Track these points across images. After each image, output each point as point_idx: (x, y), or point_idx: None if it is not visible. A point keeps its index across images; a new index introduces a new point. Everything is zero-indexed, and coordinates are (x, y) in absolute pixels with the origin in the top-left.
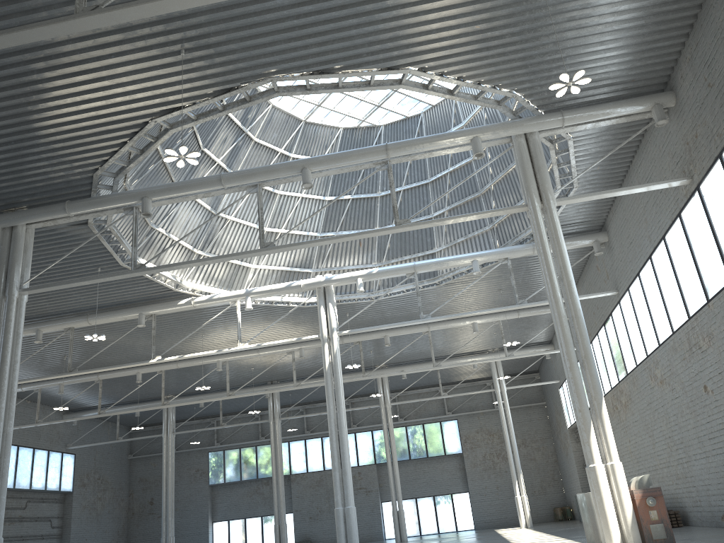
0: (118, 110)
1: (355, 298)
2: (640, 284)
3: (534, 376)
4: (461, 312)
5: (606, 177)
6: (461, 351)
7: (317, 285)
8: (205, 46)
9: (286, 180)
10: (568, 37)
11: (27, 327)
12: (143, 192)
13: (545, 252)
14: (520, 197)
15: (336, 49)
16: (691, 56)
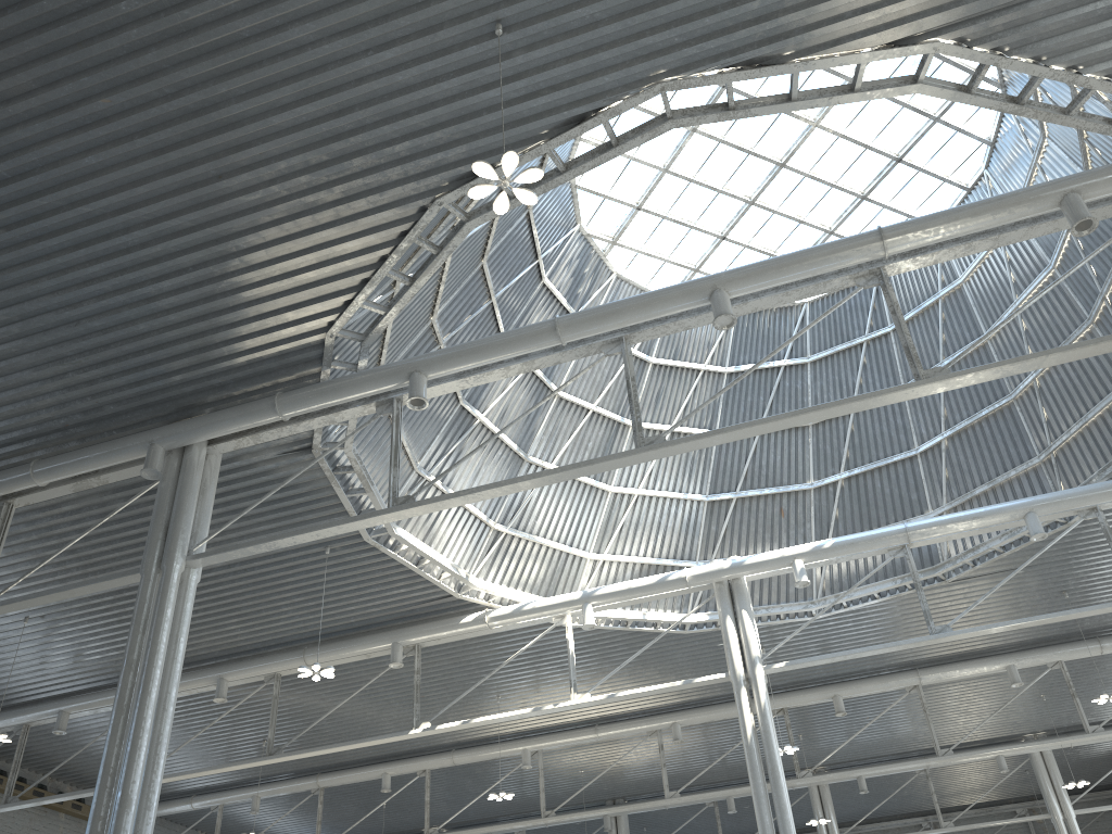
0: (374, 184)
1: (780, 613)
2: None
3: None
4: (981, 647)
5: None
6: (971, 738)
7: (716, 576)
8: (540, 15)
9: (677, 326)
10: None
11: (203, 673)
12: (413, 363)
13: None
14: (1105, 389)
15: (793, 4)
16: None
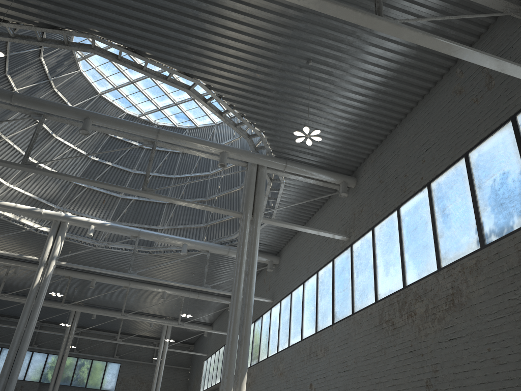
0: None
1: (82, 241)
2: (290, 300)
3: (190, 347)
4: None
5: (294, 219)
6: (145, 311)
7: (55, 218)
8: None
9: (68, 122)
10: (310, 112)
11: None
12: None
13: (243, 251)
14: None
15: (154, 39)
16: (375, 160)
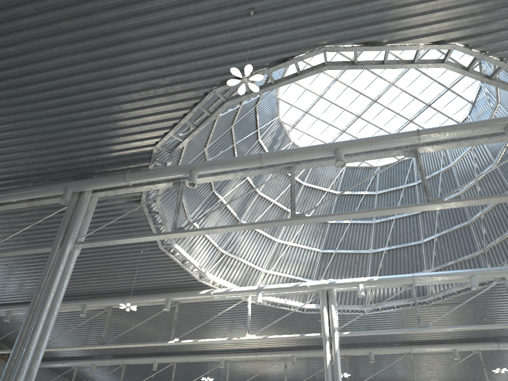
0: (185, 79)
1: (349, 309)
2: None
3: None
4: (441, 338)
5: None
6: None
7: (321, 287)
8: (272, 8)
9: (318, 164)
10: None
11: (76, 301)
12: (192, 166)
13: None
14: None
15: (390, 18)
16: None
